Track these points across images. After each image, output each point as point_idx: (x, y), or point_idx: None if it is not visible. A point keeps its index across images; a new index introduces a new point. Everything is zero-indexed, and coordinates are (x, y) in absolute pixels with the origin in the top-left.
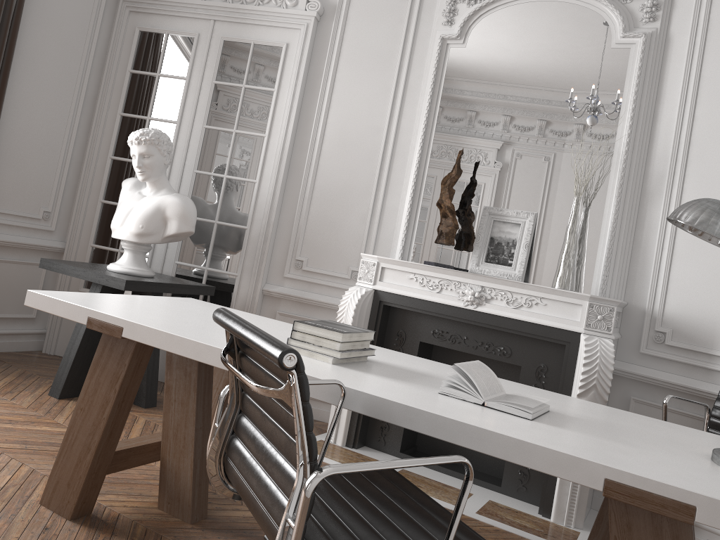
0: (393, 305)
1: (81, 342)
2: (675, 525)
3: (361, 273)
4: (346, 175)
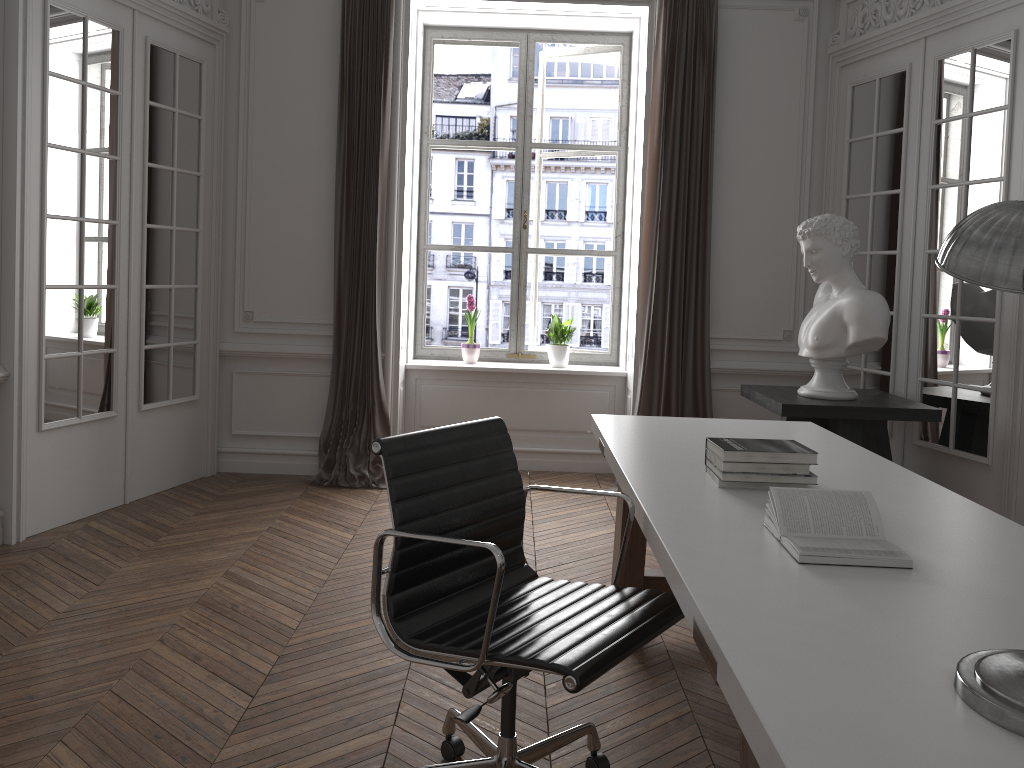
0: None
1: None
2: None
3: None
4: None
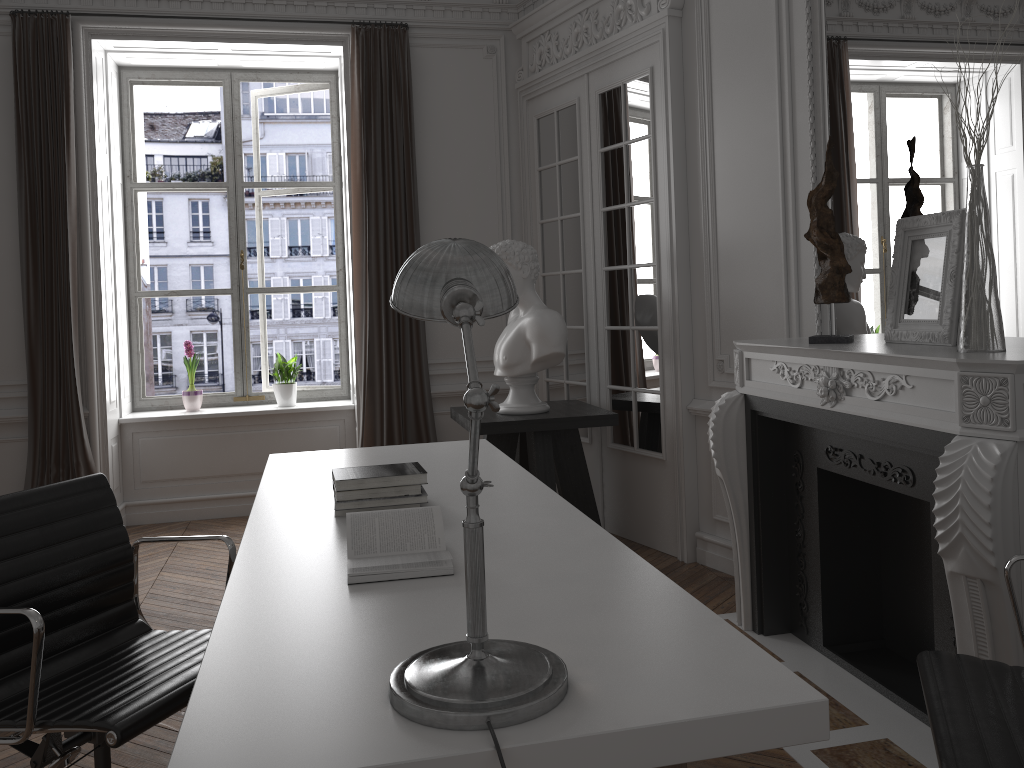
0: (765, 414)
1: None
2: None
3: (735, 371)
4: (748, 223)
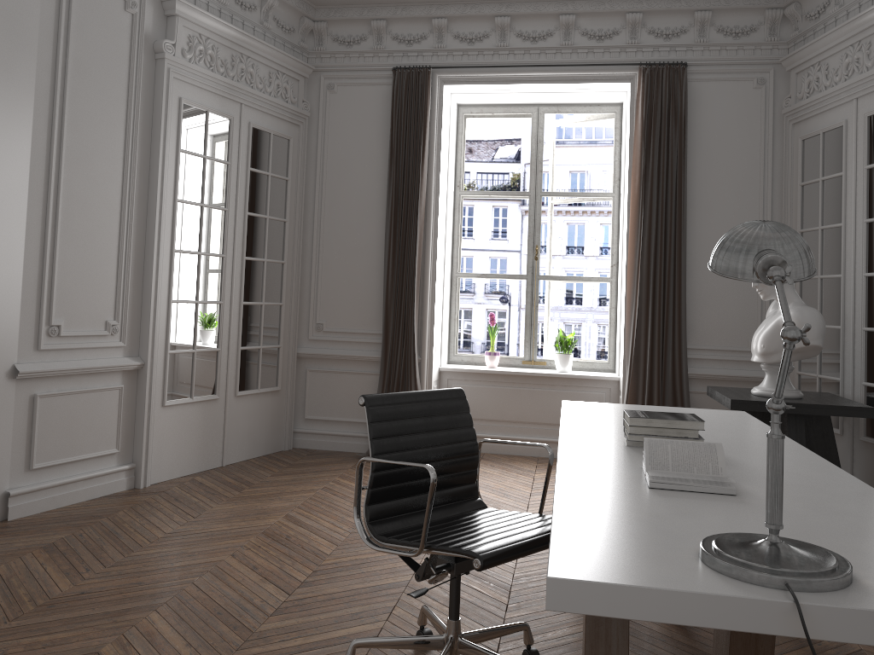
0: None
1: None
2: None
3: None
4: None
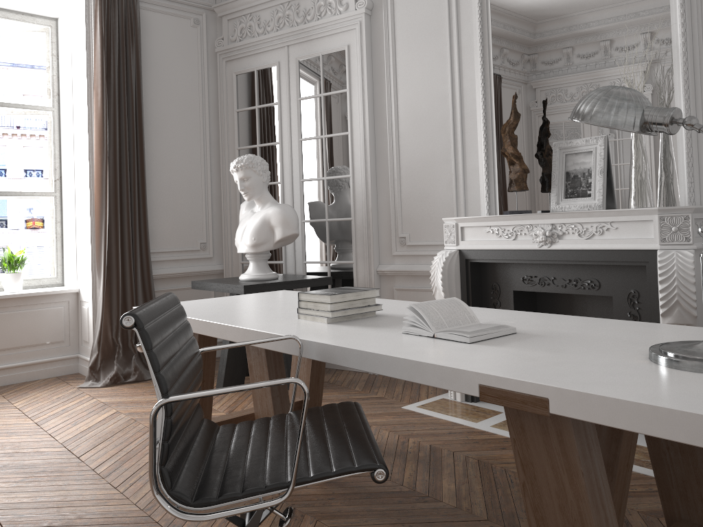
0: (478, 261)
1: (230, 342)
2: (557, 421)
3: (445, 237)
4: (425, 148)
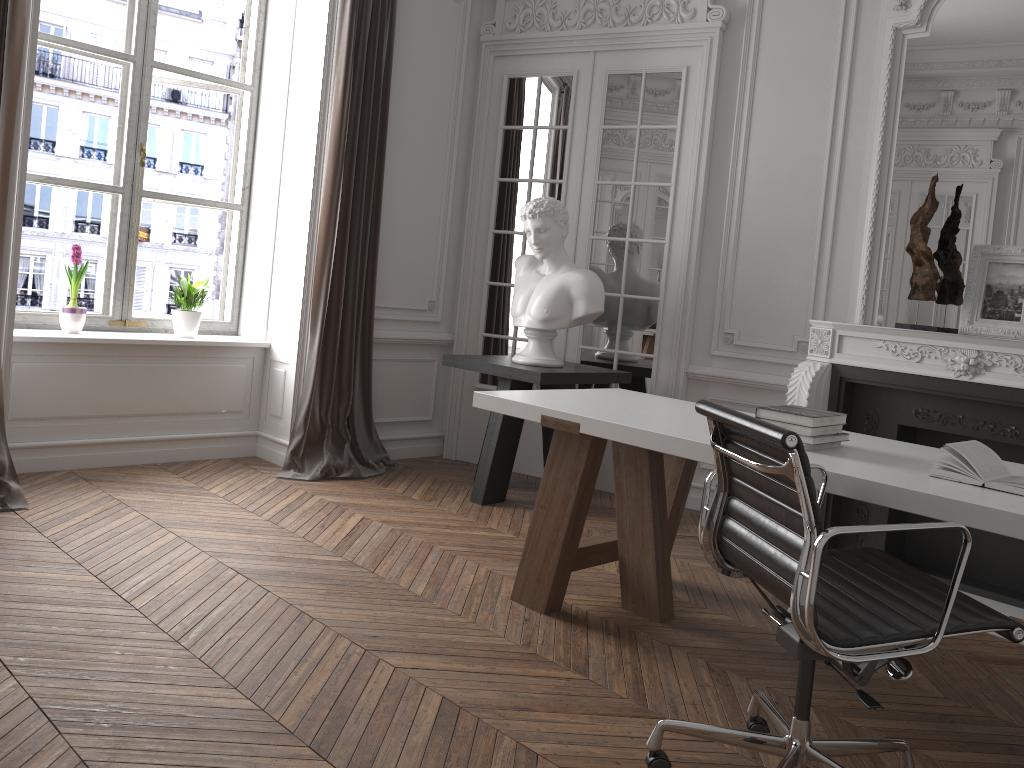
0: (858, 381)
1: (497, 443)
2: None
3: (812, 345)
4: (779, 222)
